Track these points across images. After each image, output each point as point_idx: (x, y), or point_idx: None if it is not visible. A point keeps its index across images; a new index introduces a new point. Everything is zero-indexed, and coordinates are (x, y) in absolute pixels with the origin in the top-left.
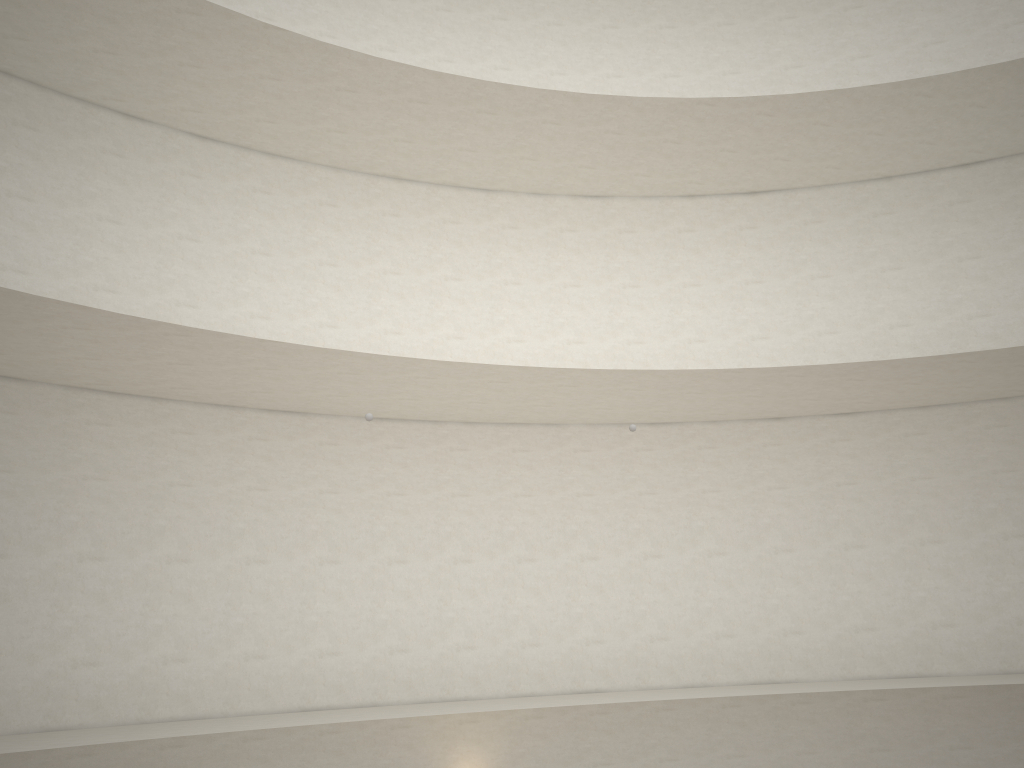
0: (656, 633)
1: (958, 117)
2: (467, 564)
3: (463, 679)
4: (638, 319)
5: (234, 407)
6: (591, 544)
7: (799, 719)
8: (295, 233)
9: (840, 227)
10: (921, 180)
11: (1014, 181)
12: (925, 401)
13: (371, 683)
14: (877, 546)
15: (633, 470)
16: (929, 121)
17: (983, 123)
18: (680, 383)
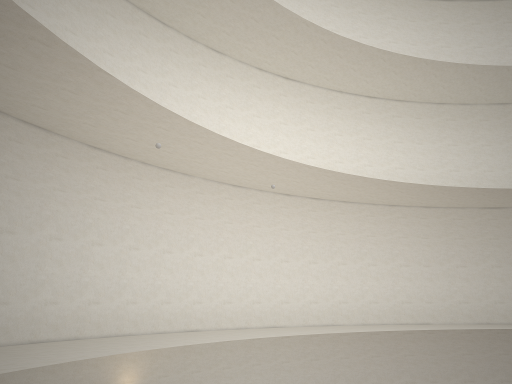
0: (226, 299)
1: (385, 75)
2: (136, 250)
3: (129, 322)
4: (231, 127)
5: (0, 112)
6: (200, 247)
7: (284, 345)
8: (51, 0)
9: (320, 108)
10: (353, 98)
11: (386, 110)
12: (349, 199)
13: (76, 324)
14: (322, 263)
15: (223, 209)
16: (375, 72)
17: (390, 81)
18: (279, 167)
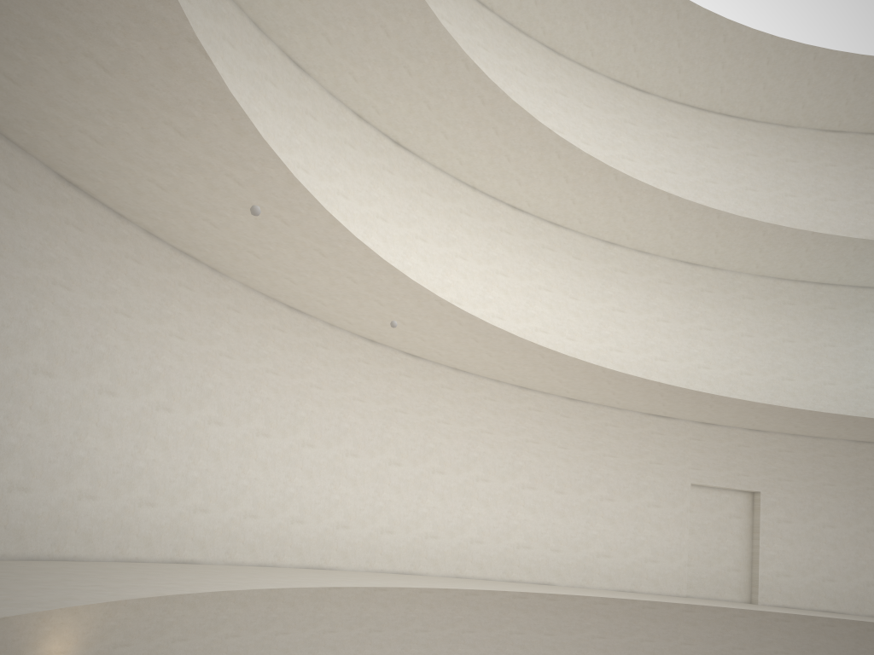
0: (250, 510)
1: (551, 179)
2: (111, 397)
3: (77, 535)
4: None
5: None
6: (220, 408)
7: (331, 602)
8: None
9: (440, 207)
10: (490, 202)
11: (534, 235)
12: (465, 366)
13: None
14: (408, 467)
15: (267, 346)
16: (538, 171)
17: (554, 190)
18: (392, 292)
